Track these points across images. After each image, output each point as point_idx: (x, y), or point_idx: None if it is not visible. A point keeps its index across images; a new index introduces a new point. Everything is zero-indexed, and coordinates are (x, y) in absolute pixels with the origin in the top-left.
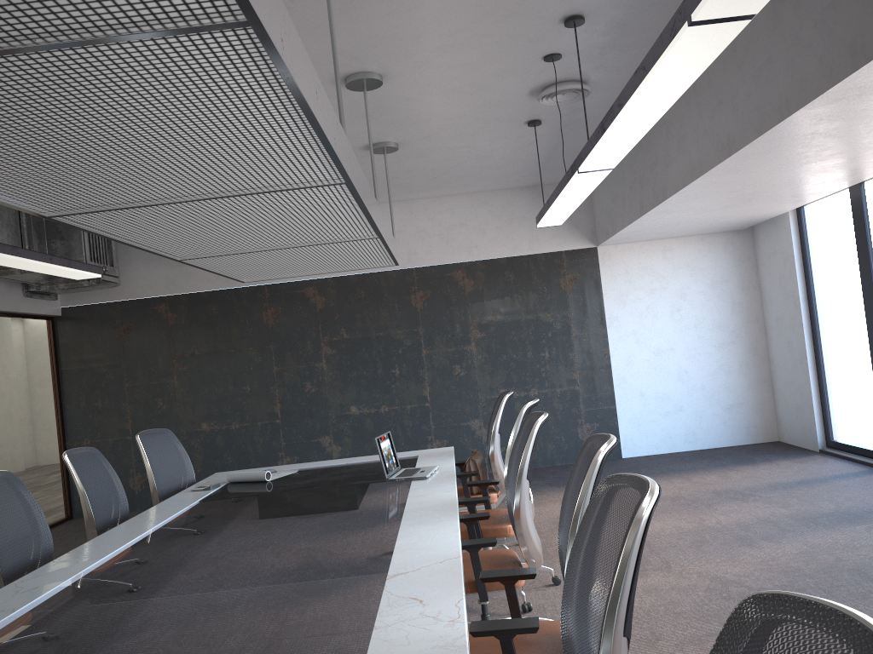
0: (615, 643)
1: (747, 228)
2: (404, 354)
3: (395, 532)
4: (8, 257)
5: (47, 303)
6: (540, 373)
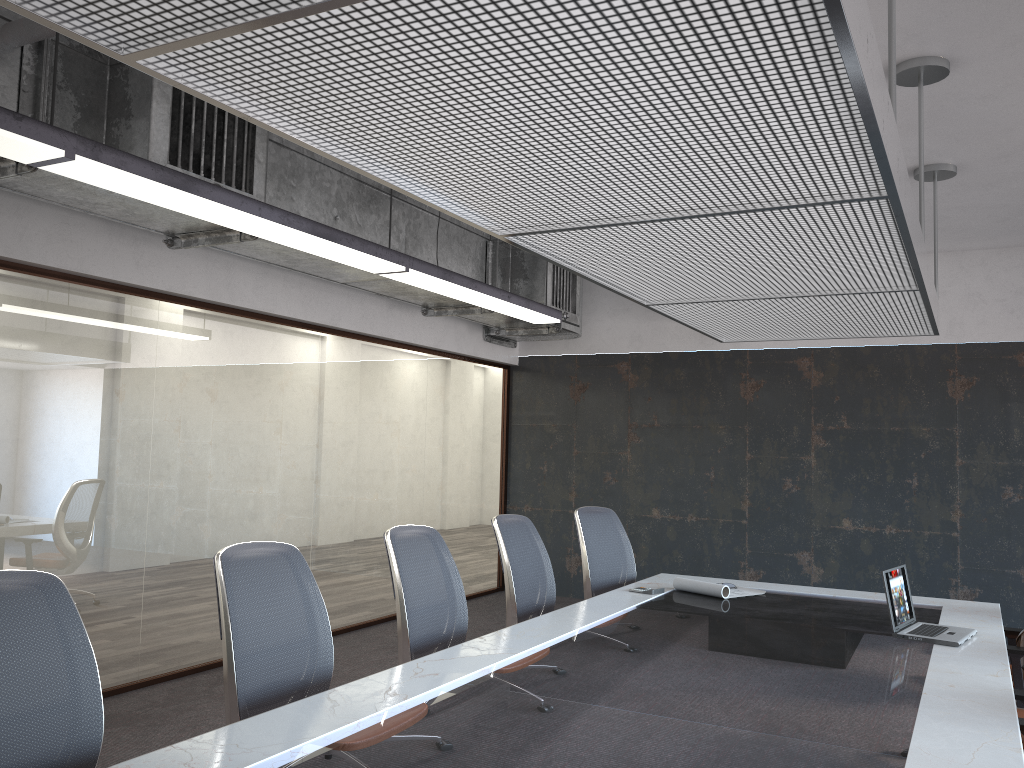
0: None
1: None
2: (927, 460)
3: (908, 723)
4: (466, 291)
5: (505, 350)
6: None
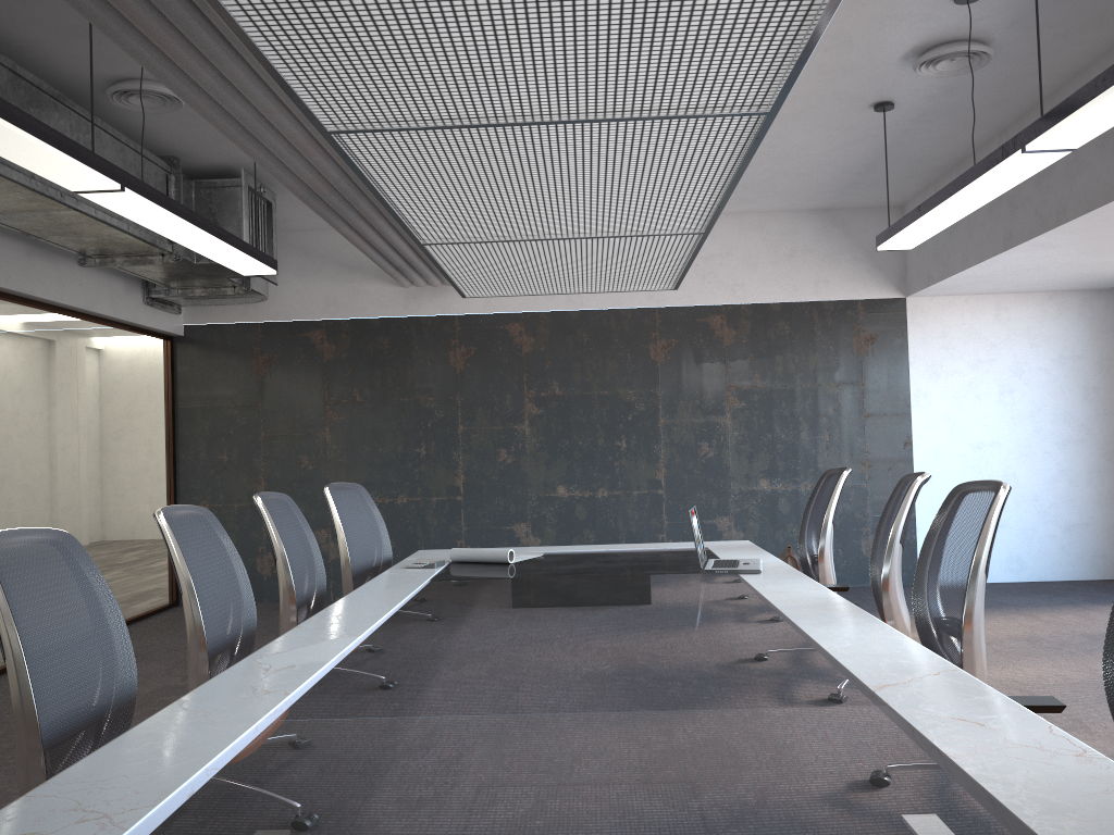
0: None
1: (1112, 288)
2: (634, 422)
3: (798, 633)
4: (185, 224)
5: (168, 317)
6: (815, 461)
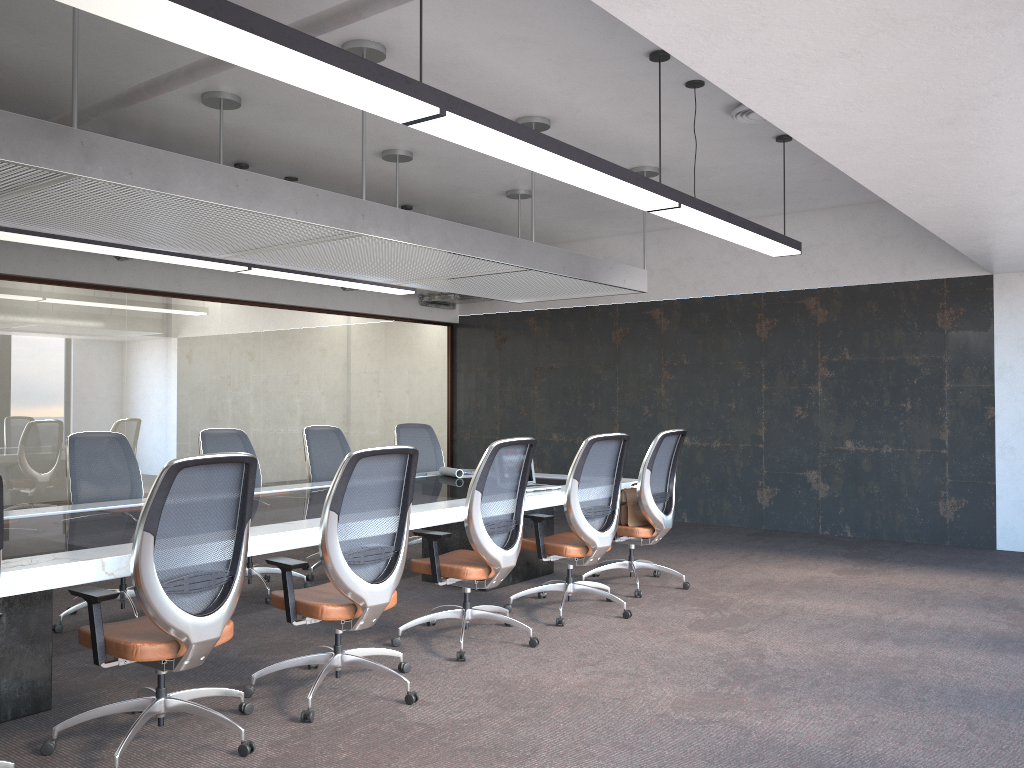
0: (138, 532)
1: None
2: (742, 388)
3: None
4: (308, 278)
5: (443, 312)
6: (897, 427)
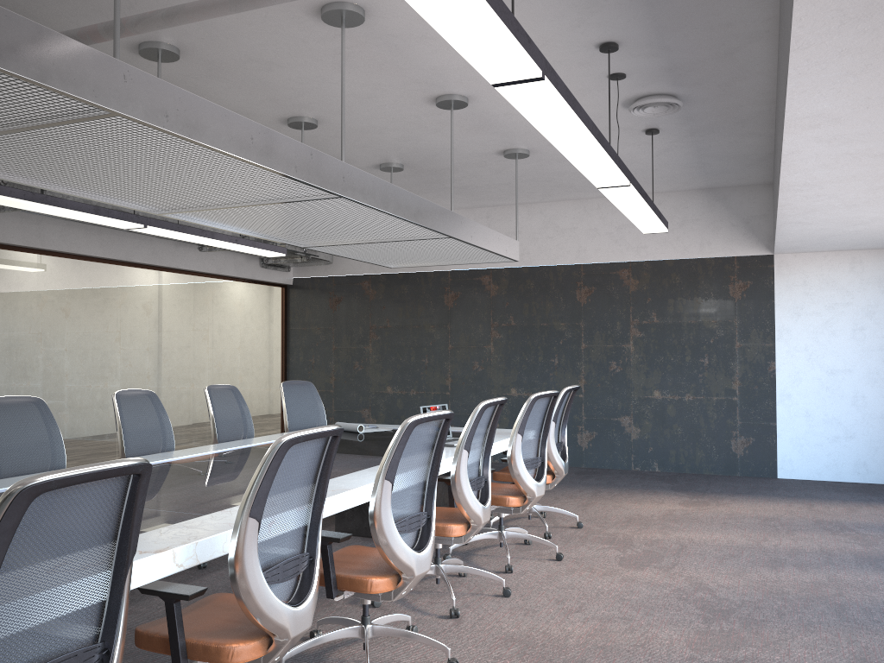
0: (242, 519)
1: None
2: (564, 346)
3: (352, 472)
4: (197, 238)
5: (280, 274)
6: (696, 379)
